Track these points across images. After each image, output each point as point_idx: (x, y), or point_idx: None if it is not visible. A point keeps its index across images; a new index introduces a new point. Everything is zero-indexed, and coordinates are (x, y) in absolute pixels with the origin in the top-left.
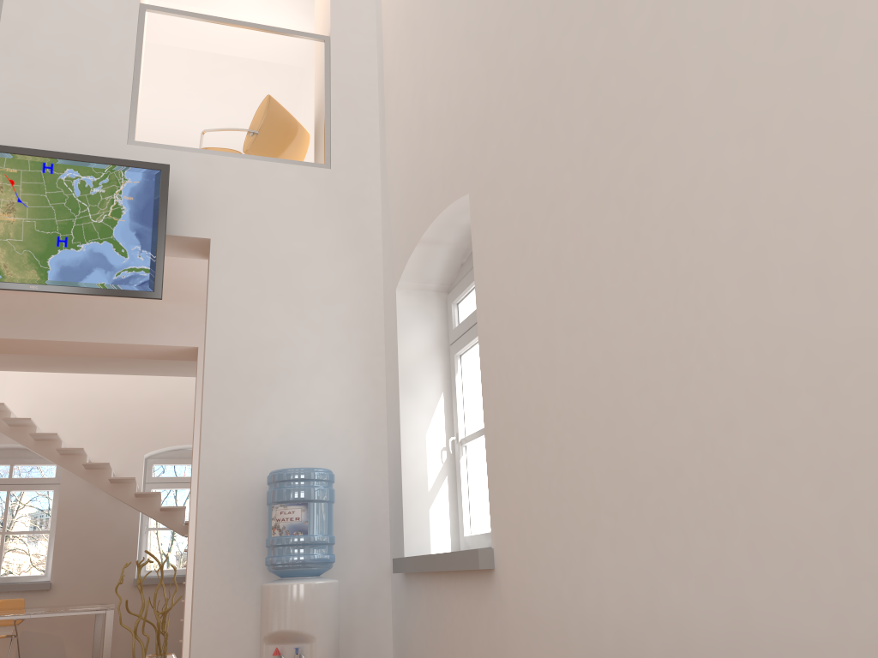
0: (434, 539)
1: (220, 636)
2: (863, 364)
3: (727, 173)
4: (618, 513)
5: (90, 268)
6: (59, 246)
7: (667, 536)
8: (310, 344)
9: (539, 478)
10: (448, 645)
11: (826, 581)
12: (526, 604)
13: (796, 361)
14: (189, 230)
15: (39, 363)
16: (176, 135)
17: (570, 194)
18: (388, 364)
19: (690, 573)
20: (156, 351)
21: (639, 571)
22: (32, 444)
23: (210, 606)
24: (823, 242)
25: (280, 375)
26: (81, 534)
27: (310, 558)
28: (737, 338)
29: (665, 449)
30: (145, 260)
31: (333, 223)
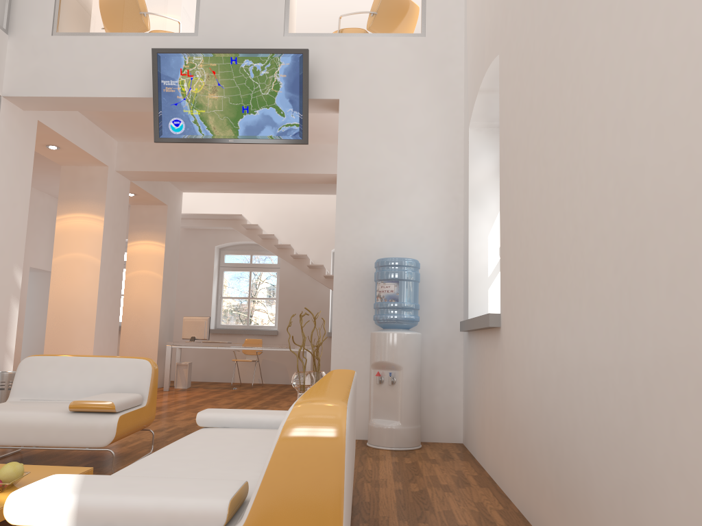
0: (491, 310)
1: (348, 362)
2: (634, 185)
3: (596, 45)
4: (545, 288)
5: (262, 126)
6: (243, 112)
7: (561, 302)
8: (408, 172)
9: (518, 265)
10: (482, 378)
11: (612, 328)
12: (511, 349)
13: (612, 183)
14: (325, 94)
15: (259, 188)
16: (315, 25)
17: (538, 57)
18: (464, 184)
19: (568, 326)
20: (324, 178)
21: (550, 325)
22: (260, 241)
23: (342, 344)
24: (626, 98)
25: (387, 194)
26: (294, 301)
27: (400, 317)
28: (593, 167)
29: (564, 244)
30: (295, 118)
31: (426, 79)
